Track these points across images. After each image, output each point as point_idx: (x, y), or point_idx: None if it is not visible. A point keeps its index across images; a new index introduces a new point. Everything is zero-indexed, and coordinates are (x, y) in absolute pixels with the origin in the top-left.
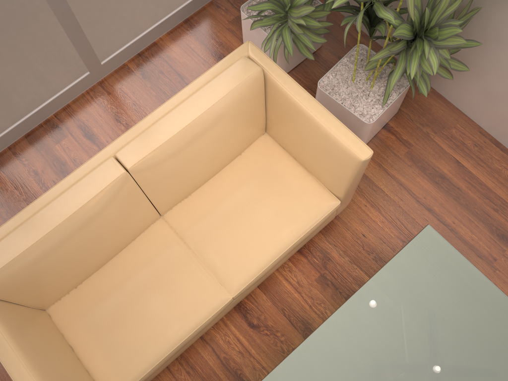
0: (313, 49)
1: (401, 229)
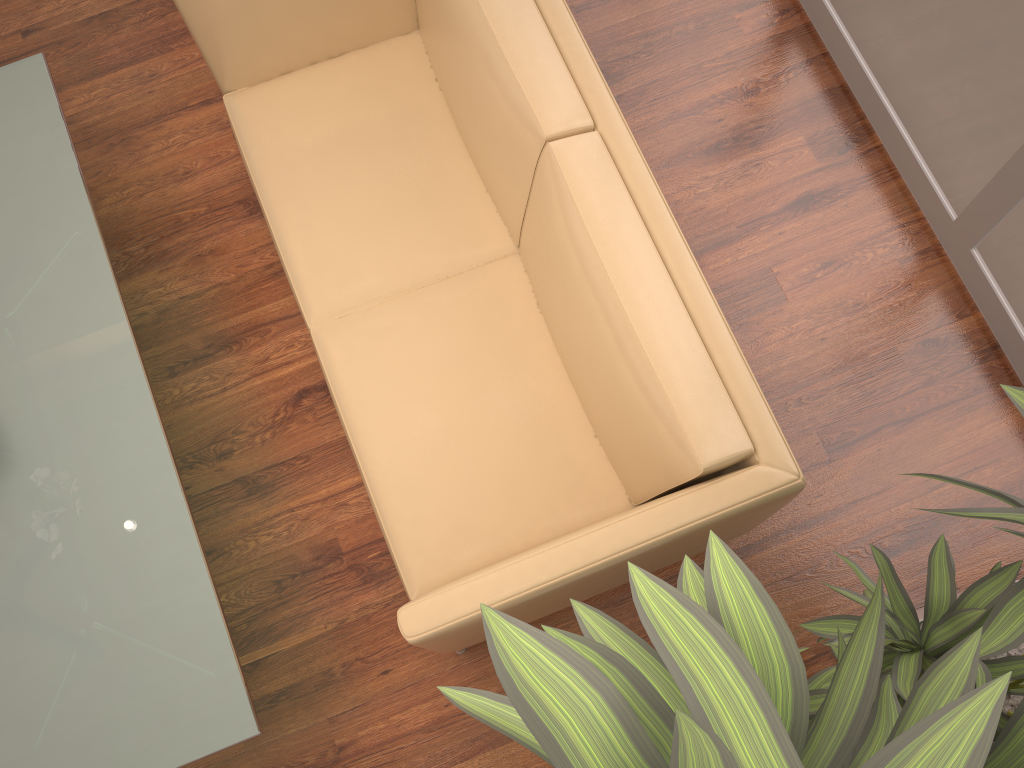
0: None
1: (367, 758)
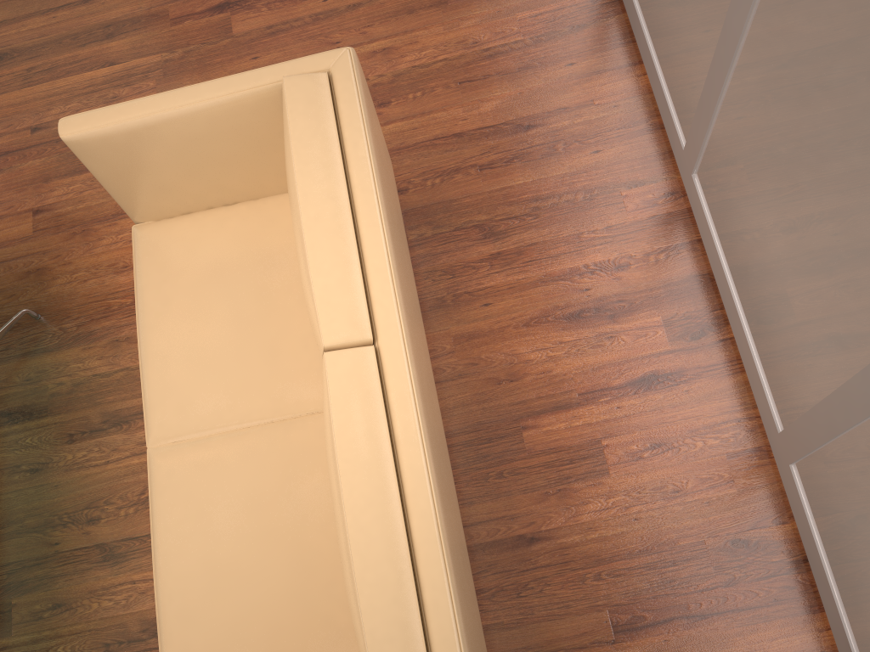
0: None
1: None
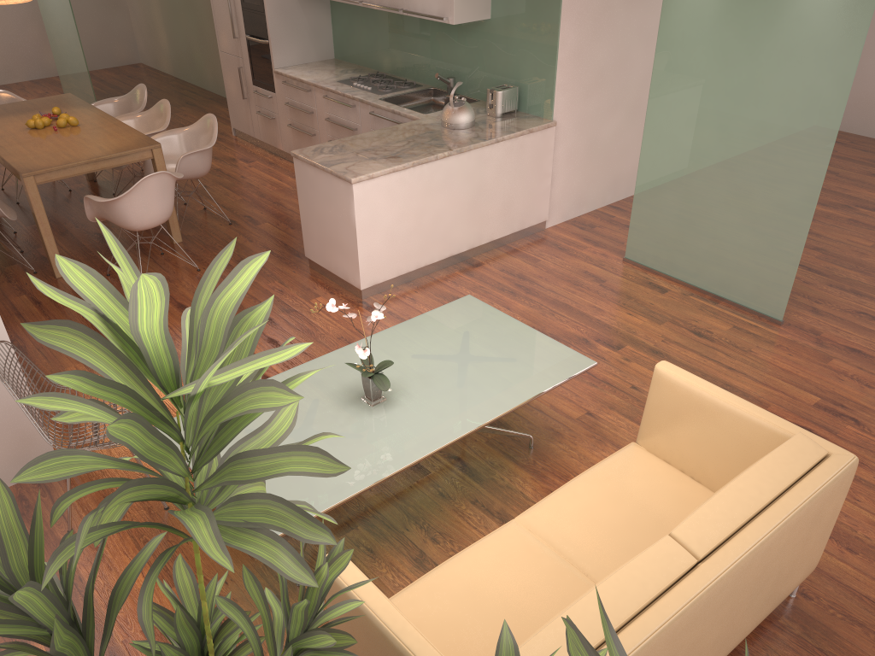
0: None
1: None
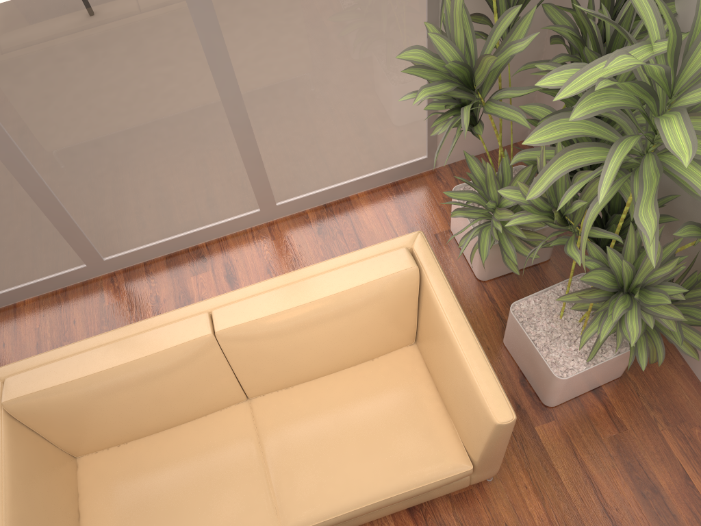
0: (515, 263)
1: None
